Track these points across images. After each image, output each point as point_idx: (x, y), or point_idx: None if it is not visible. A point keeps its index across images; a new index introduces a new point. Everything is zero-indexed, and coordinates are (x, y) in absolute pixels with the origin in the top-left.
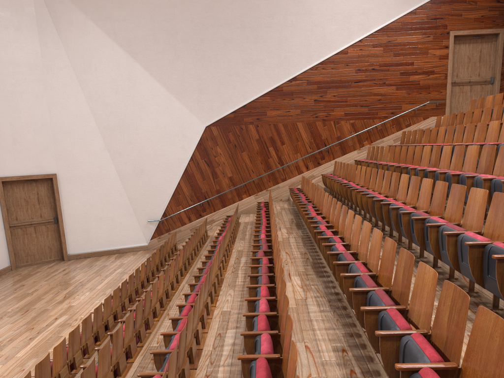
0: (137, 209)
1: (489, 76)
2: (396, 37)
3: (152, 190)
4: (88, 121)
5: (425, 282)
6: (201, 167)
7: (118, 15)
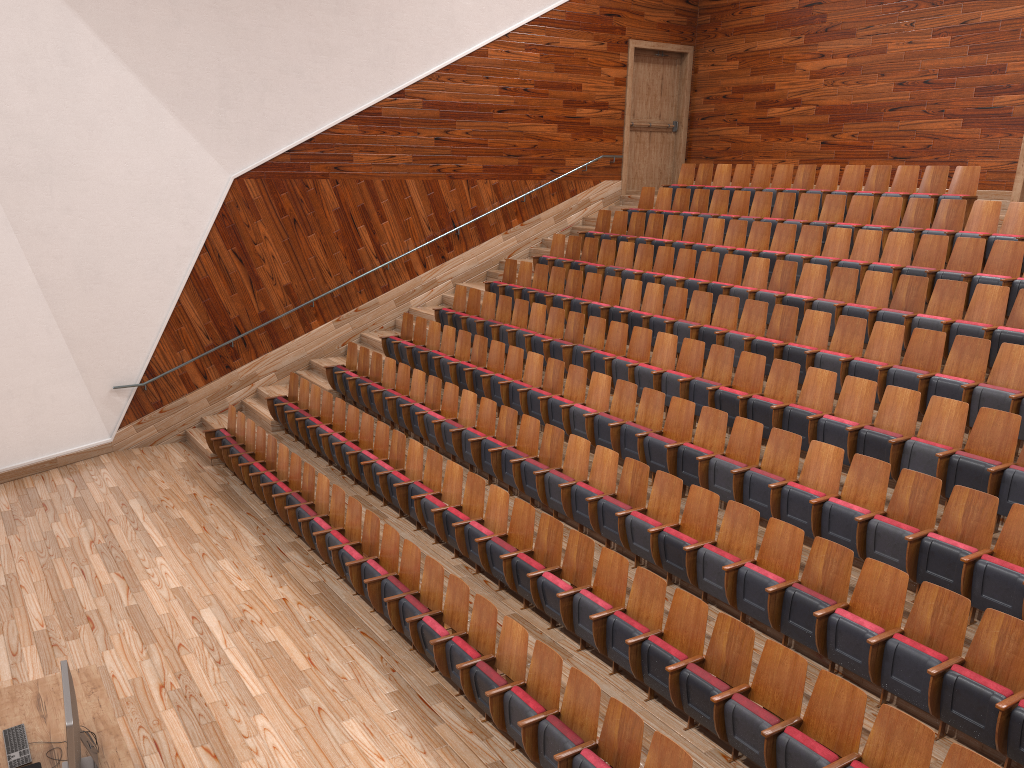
0: (87, 364)
1: (671, 120)
2: (559, 38)
3: (120, 318)
4: None
5: None
6: (226, 265)
7: None
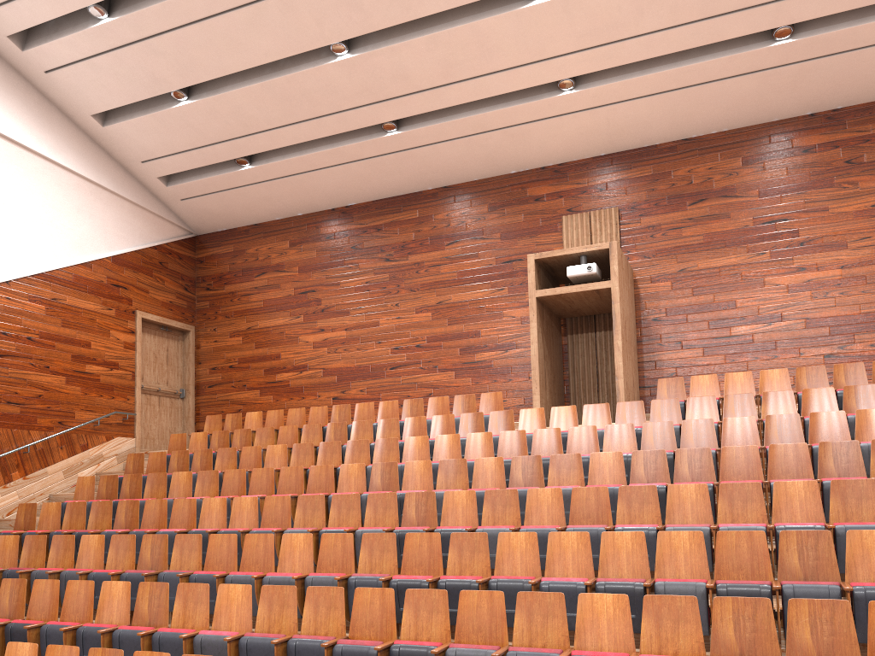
0: None
1: (179, 387)
2: (66, 296)
3: None
4: None
5: (869, 546)
6: None
7: None
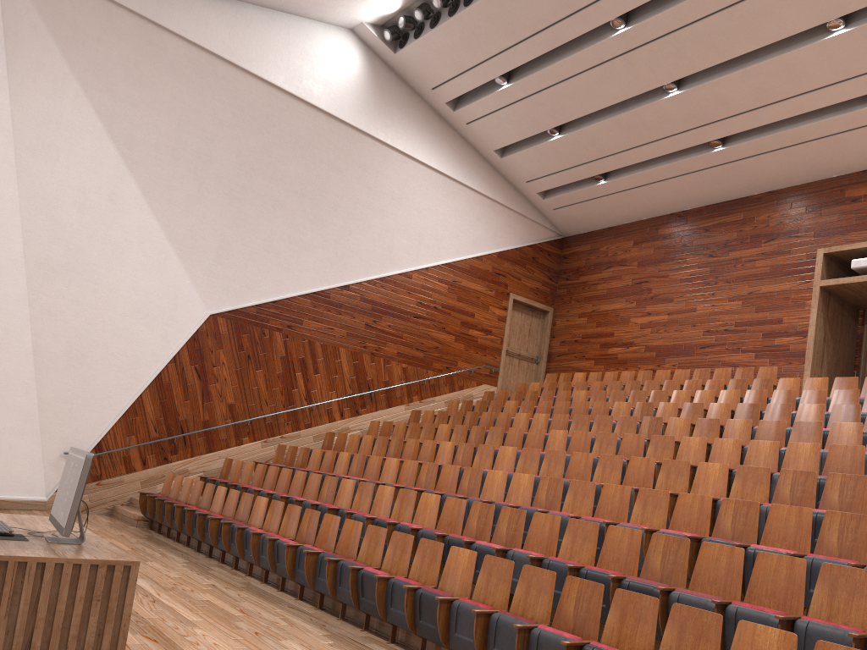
0: (49, 427)
1: (535, 354)
2: (462, 279)
3: (89, 396)
4: (11, 239)
5: None
6: (186, 376)
7: (128, 94)
